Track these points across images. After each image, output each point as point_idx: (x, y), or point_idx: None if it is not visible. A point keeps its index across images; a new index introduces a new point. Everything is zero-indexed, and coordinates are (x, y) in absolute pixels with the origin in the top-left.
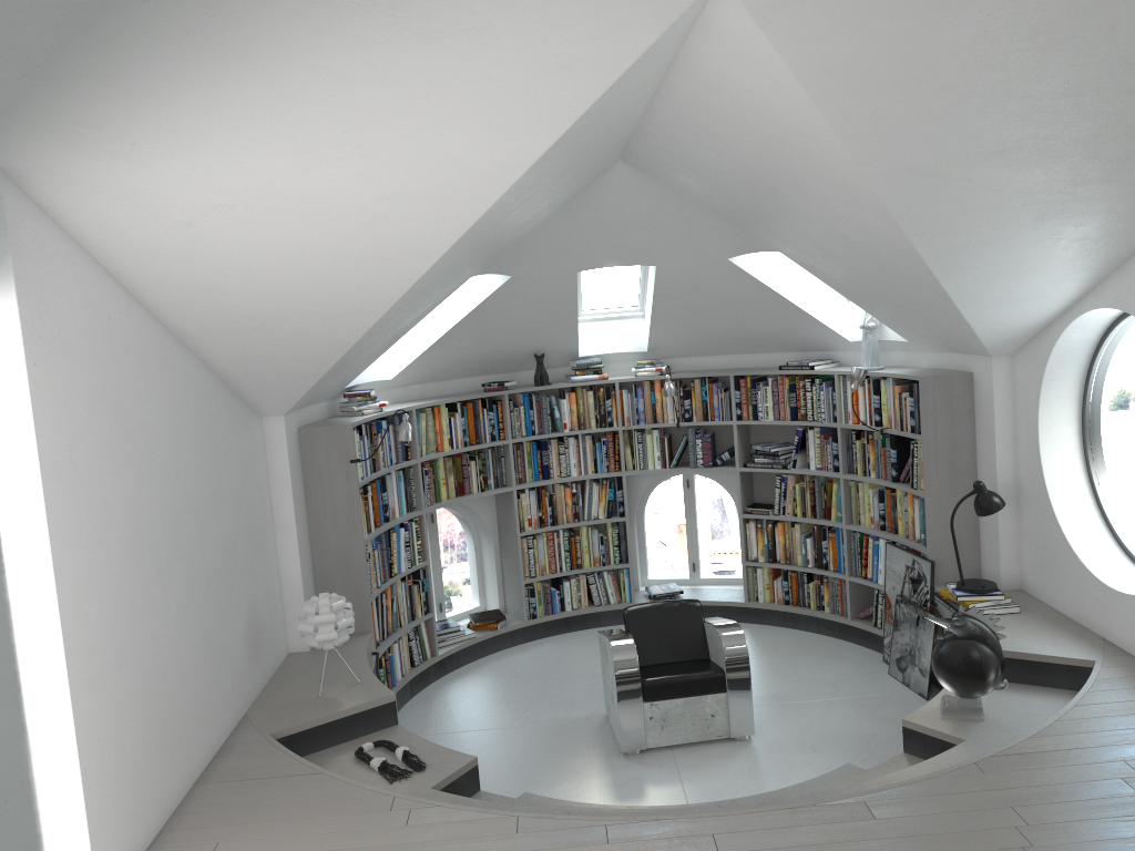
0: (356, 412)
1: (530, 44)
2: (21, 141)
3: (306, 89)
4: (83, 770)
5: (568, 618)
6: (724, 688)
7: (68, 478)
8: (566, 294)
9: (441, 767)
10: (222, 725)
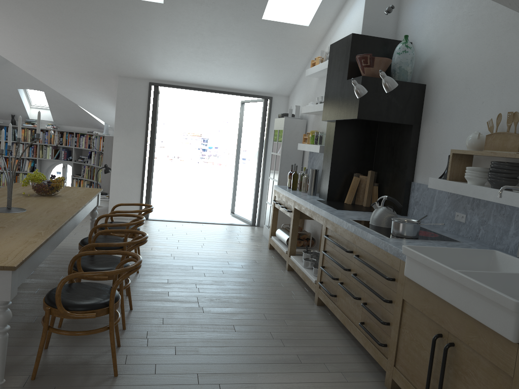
0: None
1: None
2: None
3: None
4: None
5: None
6: None
7: None
8: (16, 95)
9: None
10: None
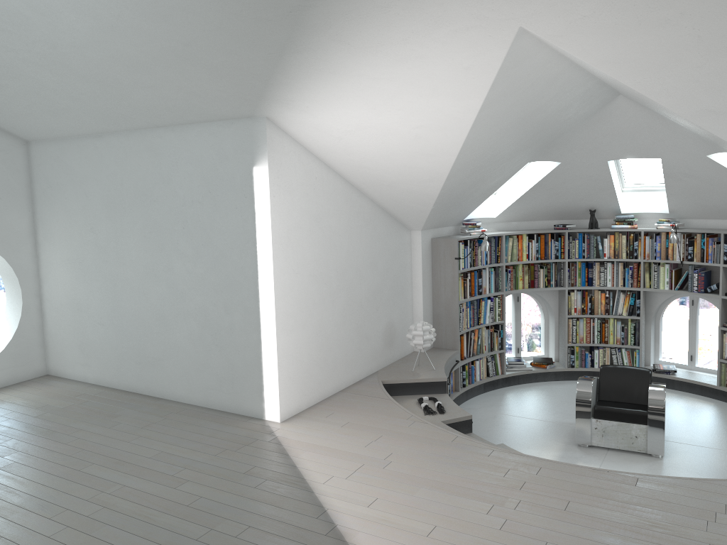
0: (467, 233)
1: (446, 60)
2: (269, 107)
3: (362, 83)
4: (279, 363)
5: (594, 372)
6: (645, 422)
7: (285, 244)
8: (603, 174)
9: (452, 414)
10: (361, 371)
